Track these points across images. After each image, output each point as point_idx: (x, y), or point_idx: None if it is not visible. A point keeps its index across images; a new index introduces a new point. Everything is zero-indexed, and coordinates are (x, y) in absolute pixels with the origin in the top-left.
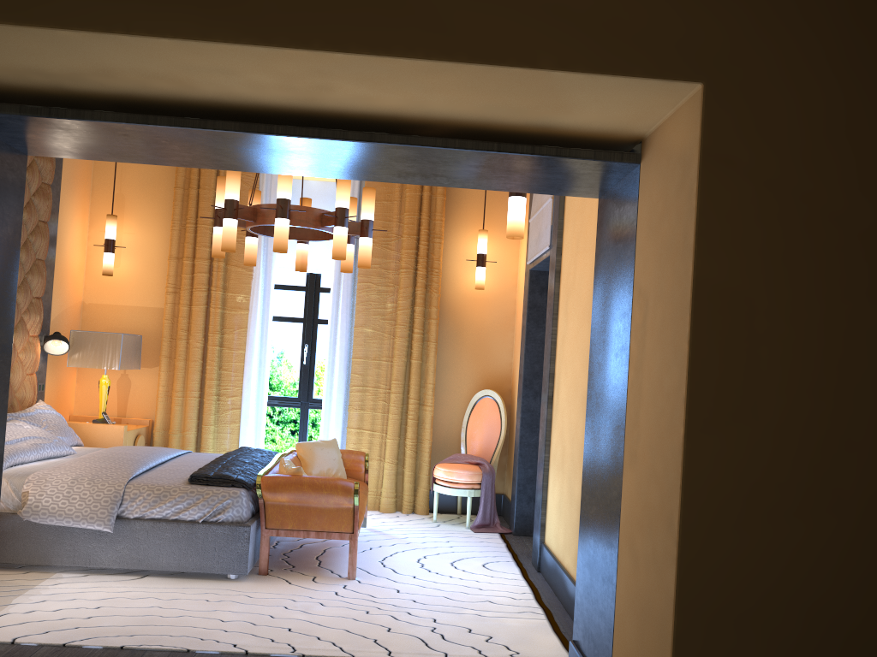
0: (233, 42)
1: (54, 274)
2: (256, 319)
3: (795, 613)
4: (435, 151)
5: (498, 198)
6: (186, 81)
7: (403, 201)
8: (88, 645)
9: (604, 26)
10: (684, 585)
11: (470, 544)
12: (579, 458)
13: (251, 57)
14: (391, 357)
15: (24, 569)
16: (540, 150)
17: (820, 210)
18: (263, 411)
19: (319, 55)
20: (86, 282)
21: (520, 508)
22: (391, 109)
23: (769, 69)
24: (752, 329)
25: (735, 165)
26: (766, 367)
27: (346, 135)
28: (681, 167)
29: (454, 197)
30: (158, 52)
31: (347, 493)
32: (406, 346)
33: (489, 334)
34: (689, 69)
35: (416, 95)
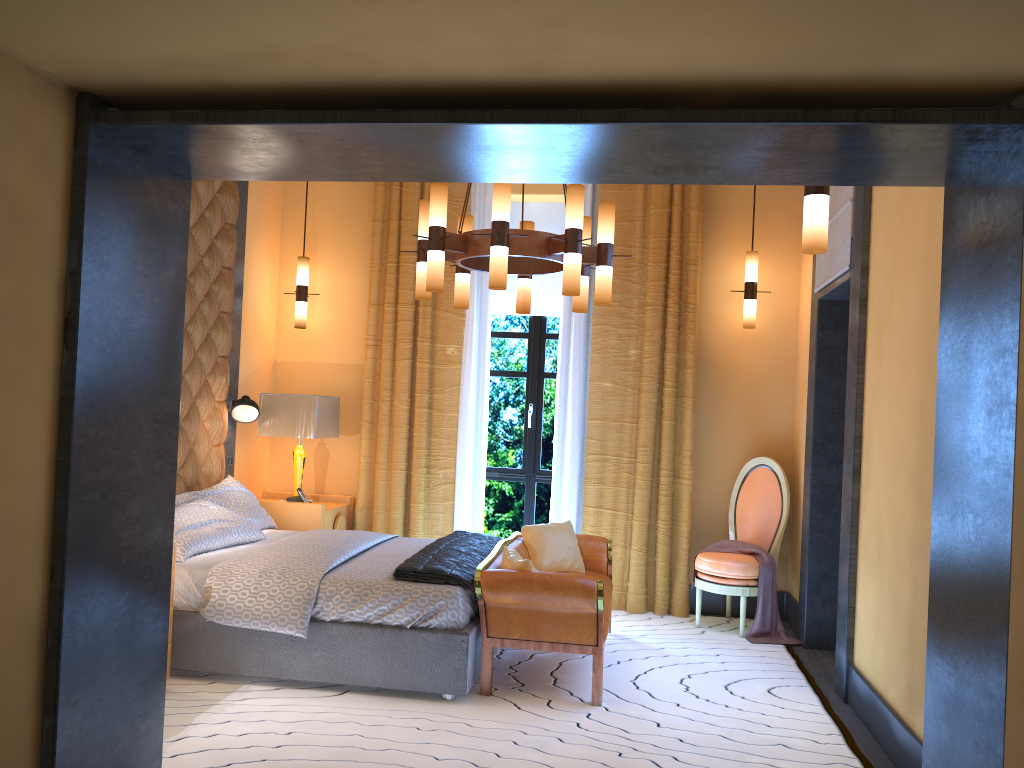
0: None
1: (241, 328)
2: (470, 374)
3: None
4: (710, 130)
5: (771, 209)
6: (370, 56)
7: (647, 220)
8: None
9: None
10: None
11: (747, 659)
12: (908, 555)
13: (453, 7)
14: (636, 417)
15: (209, 678)
16: (868, 115)
17: None
18: (481, 486)
19: None
20: (277, 337)
21: (812, 613)
22: (648, 71)
23: None
24: None
25: None
26: None
27: (584, 116)
28: None
29: (712, 211)
30: (330, 14)
31: (588, 594)
32: (655, 403)
33: (762, 385)
34: None
35: (686, 44)
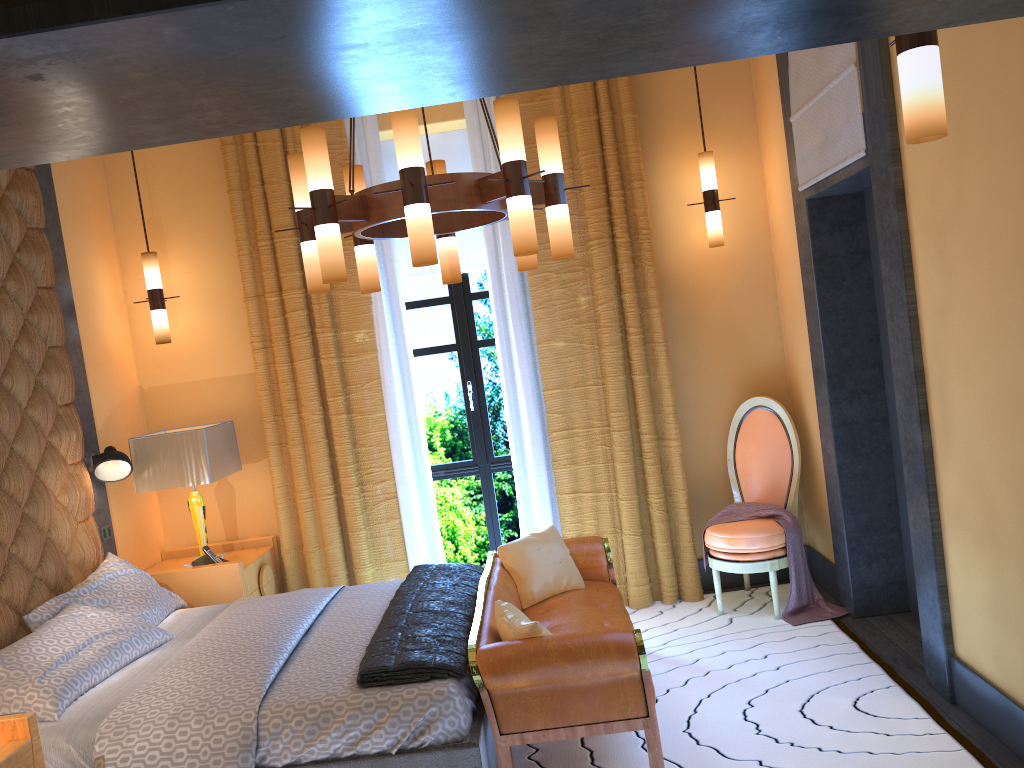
0: None
1: (85, 360)
2: (390, 362)
3: None
4: None
5: (716, 96)
6: None
7: (572, 135)
8: None
9: None
10: None
11: (803, 655)
12: None
13: None
14: (601, 377)
15: None
16: None
17: None
18: (430, 494)
19: None
20: (137, 358)
21: (857, 576)
22: None
23: None
24: None
25: None
26: None
27: None
28: None
29: (646, 111)
30: None
31: (626, 655)
32: (621, 356)
33: (740, 311)
34: None
35: None
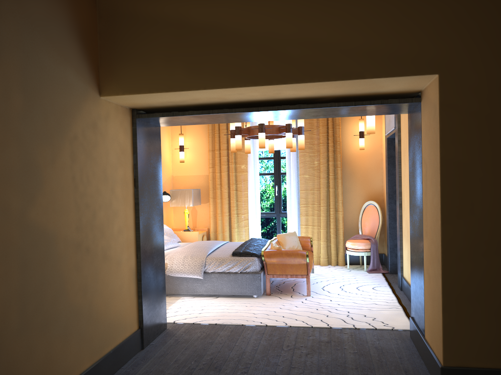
0: (243, 86)
1: None
2: (251, 176)
3: (497, 295)
4: (327, 108)
5: None
6: (224, 98)
7: None
8: (202, 323)
9: (392, 57)
10: (445, 285)
11: (366, 279)
12: None
13: (250, 89)
14: (319, 188)
15: (168, 296)
16: (374, 102)
17: (497, 122)
18: (259, 220)
19: (276, 86)
20: (172, 166)
21: (391, 260)
22: (306, 95)
23: (468, 63)
24: (468, 177)
25: (455, 107)
26: (476, 192)
27: (288, 107)
28: (433, 108)
29: None
30: (215, 92)
31: (303, 256)
32: (326, 182)
33: (369, 172)
34: (431, 69)
35: (316, 91)
